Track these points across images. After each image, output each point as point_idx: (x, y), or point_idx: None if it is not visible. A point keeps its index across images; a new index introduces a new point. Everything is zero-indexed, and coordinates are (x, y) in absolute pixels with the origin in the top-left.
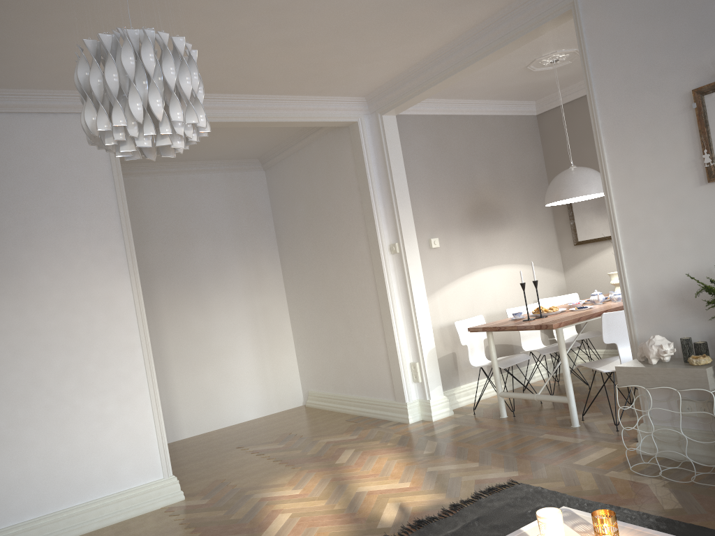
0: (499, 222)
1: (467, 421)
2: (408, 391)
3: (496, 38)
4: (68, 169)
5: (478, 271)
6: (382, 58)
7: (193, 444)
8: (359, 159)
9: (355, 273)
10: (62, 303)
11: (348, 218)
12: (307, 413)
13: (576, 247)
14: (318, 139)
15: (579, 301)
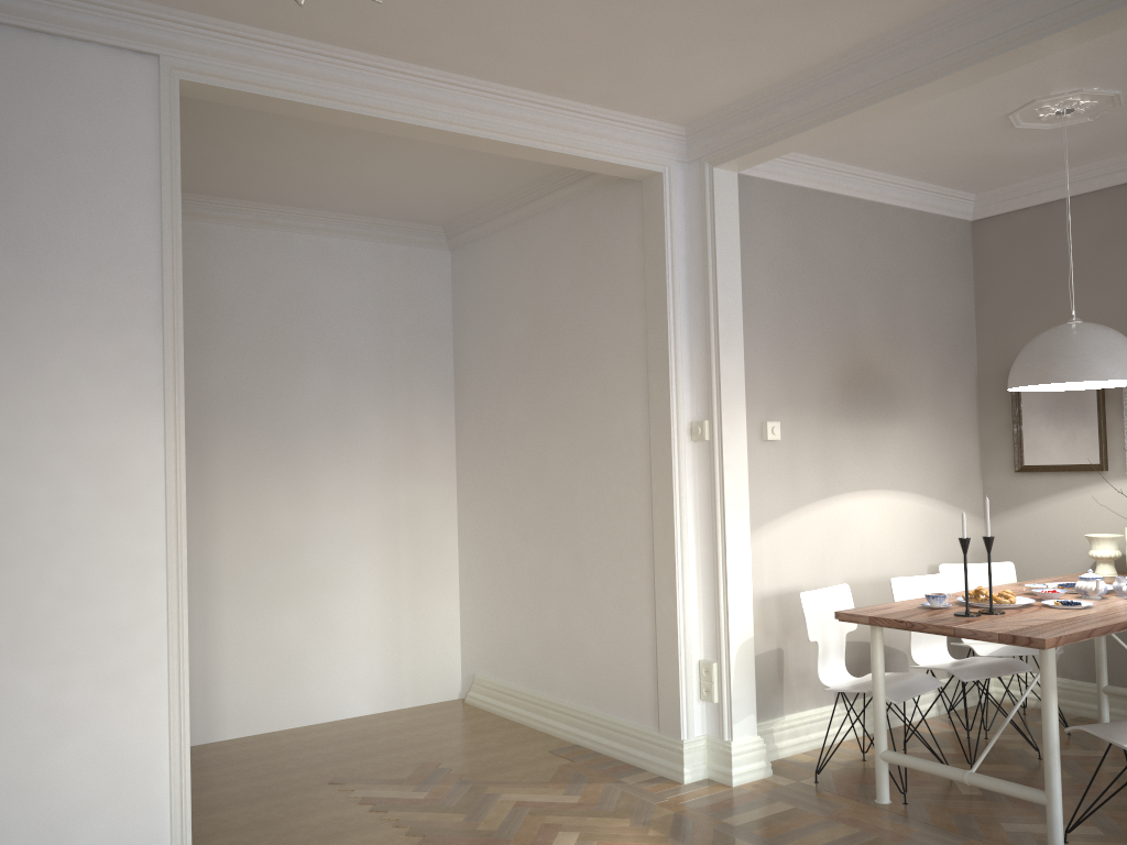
0: (888, 408)
1: (807, 800)
2: (689, 717)
3: (1014, 23)
4: (65, 160)
5: (841, 497)
6: (757, 39)
7: (242, 759)
8: (655, 247)
9: (608, 468)
10: (3, 450)
11: (610, 360)
12: (469, 720)
13: (1017, 475)
14: (570, 200)
15: (1048, 585)
